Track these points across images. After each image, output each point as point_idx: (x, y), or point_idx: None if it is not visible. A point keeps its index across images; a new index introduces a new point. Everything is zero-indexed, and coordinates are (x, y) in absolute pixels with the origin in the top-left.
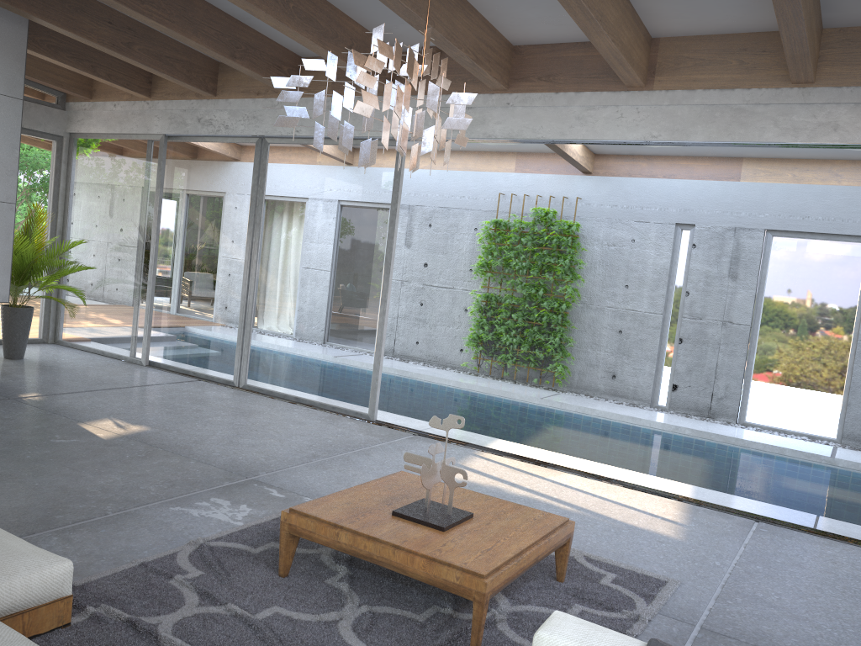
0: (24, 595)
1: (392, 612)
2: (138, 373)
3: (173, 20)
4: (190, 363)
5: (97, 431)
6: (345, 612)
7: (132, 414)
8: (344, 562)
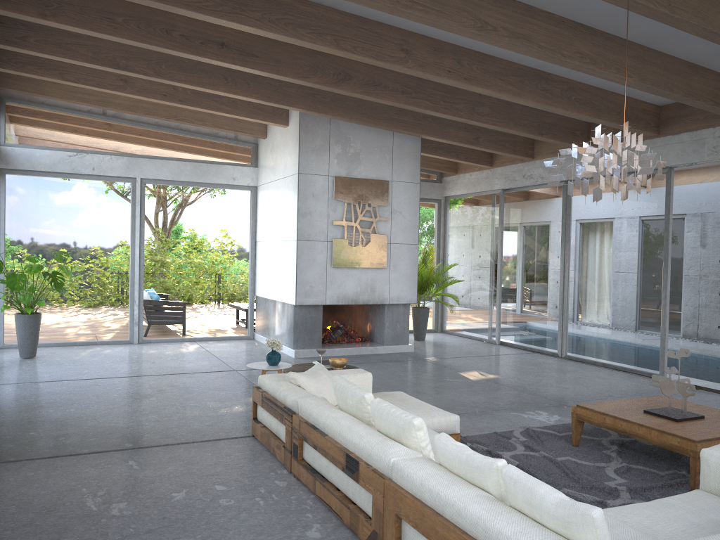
0: (438, 427)
1: (642, 468)
2: (493, 348)
3: (501, 121)
4: (527, 342)
5: (469, 376)
6: (610, 464)
7: (489, 369)
8: (616, 444)
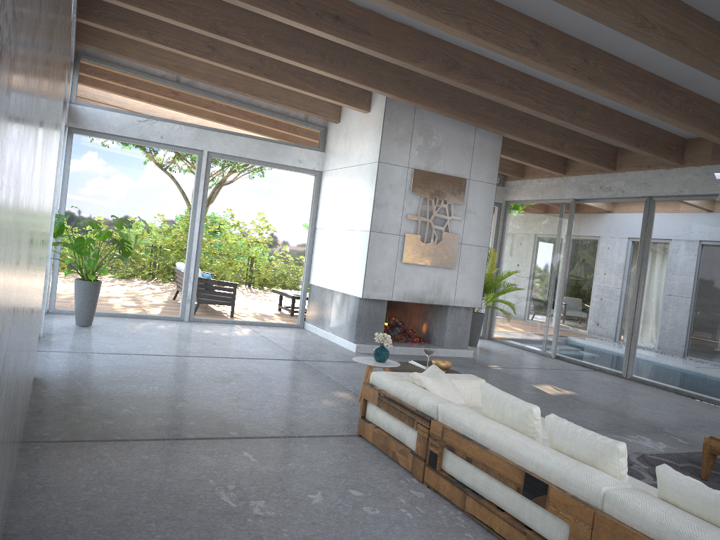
0: None
1: None
2: (551, 361)
3: (600, 128)
4: (587, 358)
5: (545, 390)
6: None
7: (560, 384)
8: None
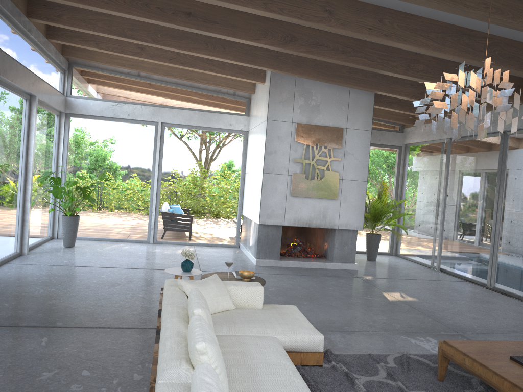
0: (301, 344)
1: None
2: (431, 273)
3: (435, 76)
4: (462, 271)
5: (389, 297)
6: None
7: (413, 292)
8: (484, 385)
